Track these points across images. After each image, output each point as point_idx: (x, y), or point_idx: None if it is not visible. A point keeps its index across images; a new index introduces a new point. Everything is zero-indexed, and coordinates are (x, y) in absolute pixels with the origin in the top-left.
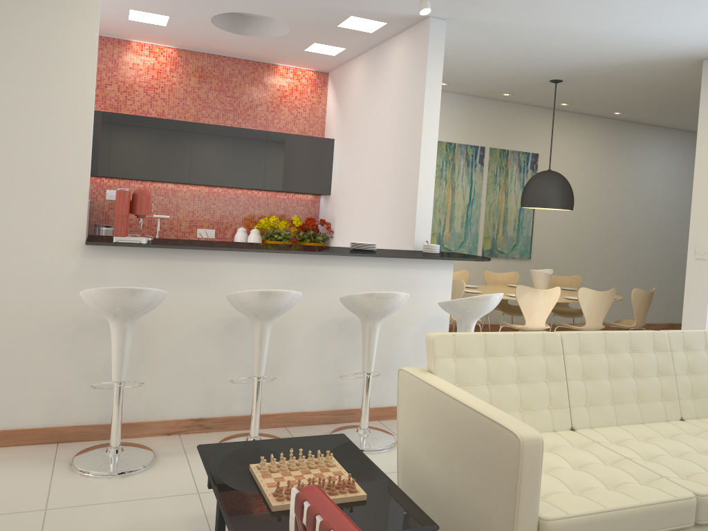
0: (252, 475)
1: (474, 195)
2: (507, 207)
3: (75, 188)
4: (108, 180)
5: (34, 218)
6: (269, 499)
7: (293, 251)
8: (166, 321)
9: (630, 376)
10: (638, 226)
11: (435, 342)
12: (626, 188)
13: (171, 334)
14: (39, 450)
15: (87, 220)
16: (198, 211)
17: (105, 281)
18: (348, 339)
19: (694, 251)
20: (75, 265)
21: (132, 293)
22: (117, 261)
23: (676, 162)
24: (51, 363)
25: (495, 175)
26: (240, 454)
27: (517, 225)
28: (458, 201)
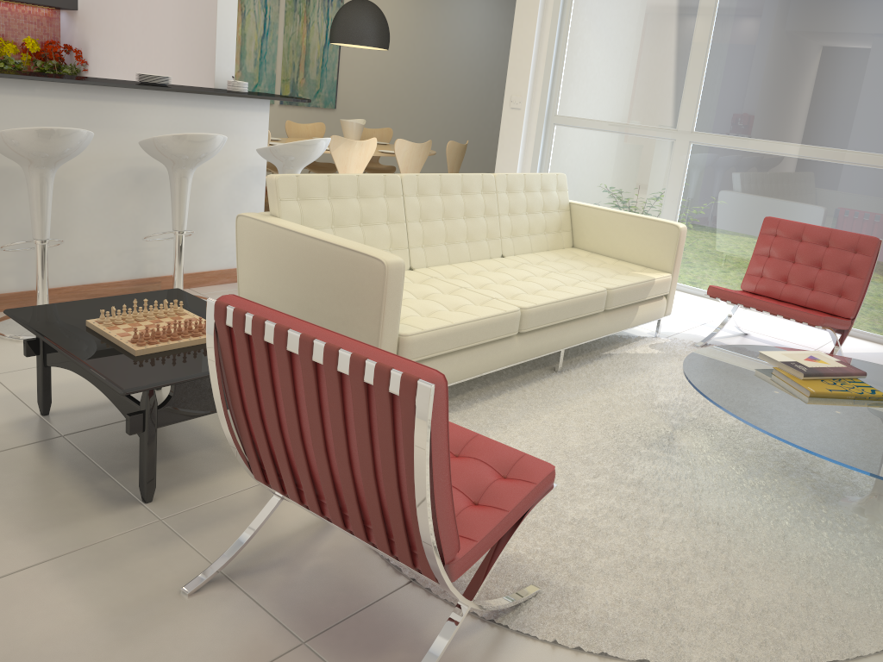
0: (92, 330)
1: (270, 25)
2: (309, 43)
3: None
4: None
5: None
6: (129, 346)
7: (70, 80)
8: None
9: (461, 217)
10: (450, 74)
11: (278, 184)
12: (440, 29)
13: None
14: None
15: None
16: None
17: None
18: (148, 194)
19: (510, 100)
20: None
21: None
22: None
23: (490, 2)
24: None
25: (295, 0)
26: (66, 314)
27: (321, 66)
28: (250, 31)
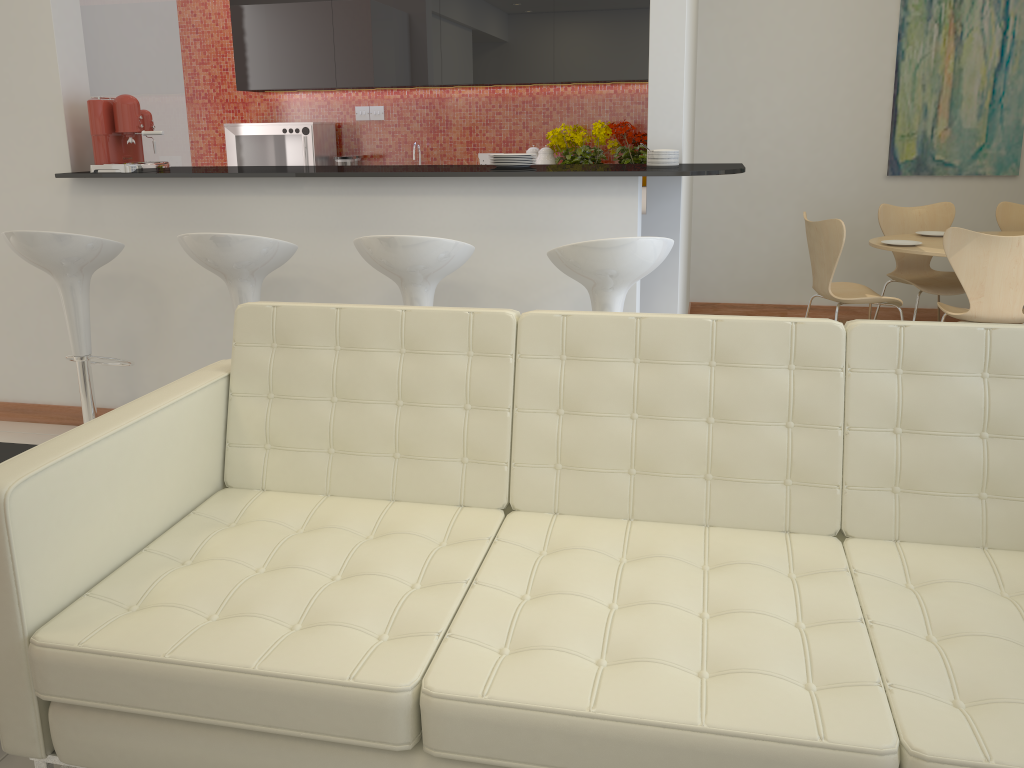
0: None
1: (1013, 46)
2: None
3: (48, 103)
4: (356, 93)
5: (15, 147)
6: None
7: (319, 173)
8: (179, 281)
9: (697, 419)
10: None
11: (237, 318)
12: None
13: (188, 300)
14: (56, 431)
15: (85, 146)
16: (478, 127)
17: (101, 225)
18: None
19: None
20: (66, 206)
21: (33, 239)
22: (110, 198)
23: None
24: (64, 329)
25: None
26: None
27: None
28: (972, 63)
